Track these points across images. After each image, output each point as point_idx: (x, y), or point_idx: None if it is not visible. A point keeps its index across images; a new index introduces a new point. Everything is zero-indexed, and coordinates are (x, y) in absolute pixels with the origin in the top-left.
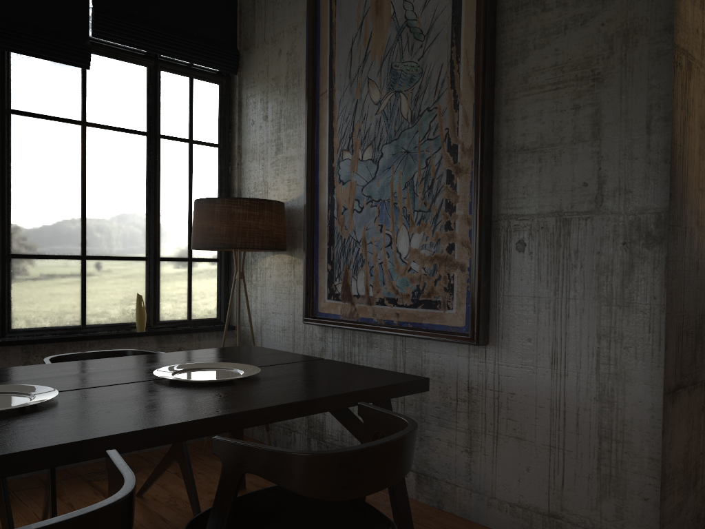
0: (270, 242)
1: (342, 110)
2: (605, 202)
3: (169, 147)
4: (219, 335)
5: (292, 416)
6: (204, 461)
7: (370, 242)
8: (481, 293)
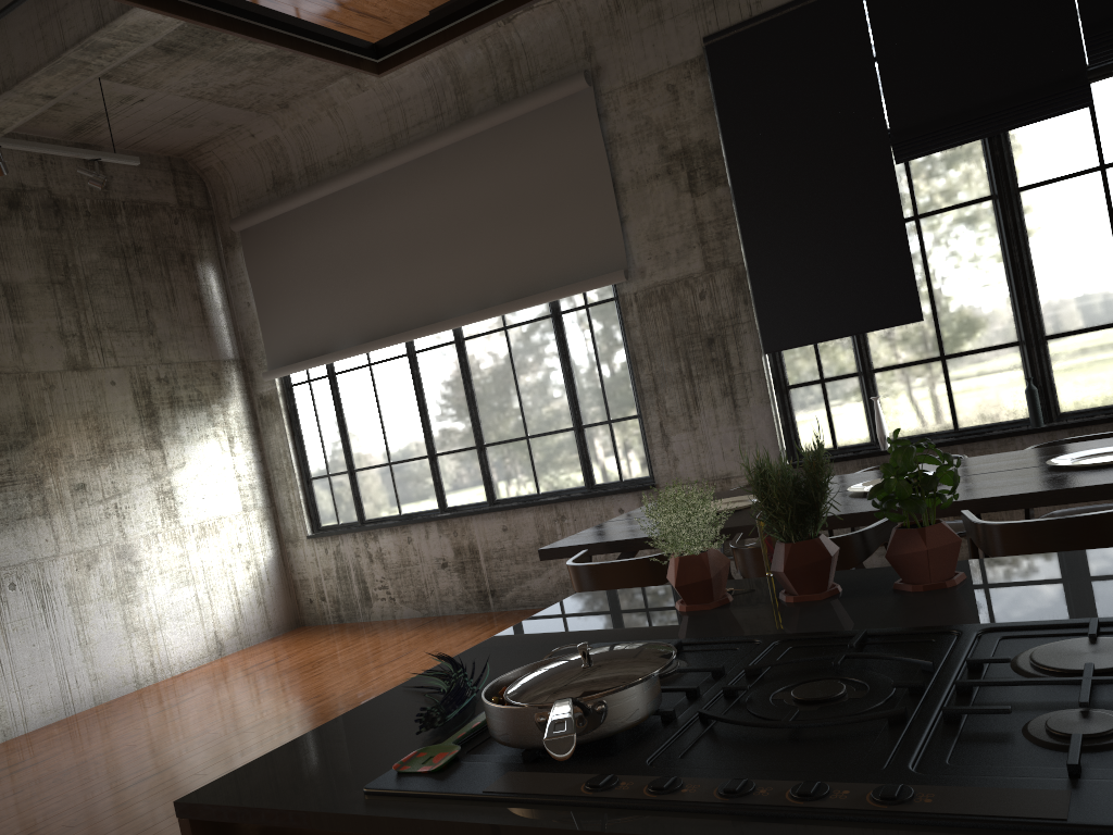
0: None
1: None
2: None
3: None
4: None
5: (1091, 499)
6: None
7: None
8: None
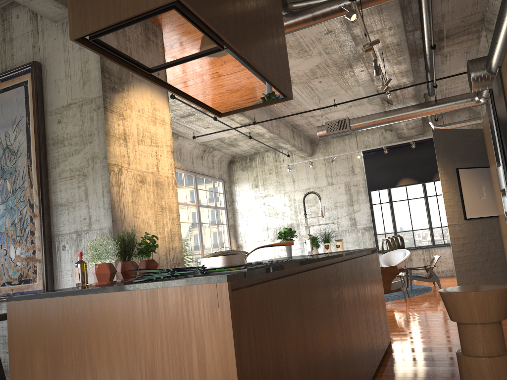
0: None
1: None
2: (92, 225)
3: None
4: None
5: None
6: None
7: None
8: (47, 271)
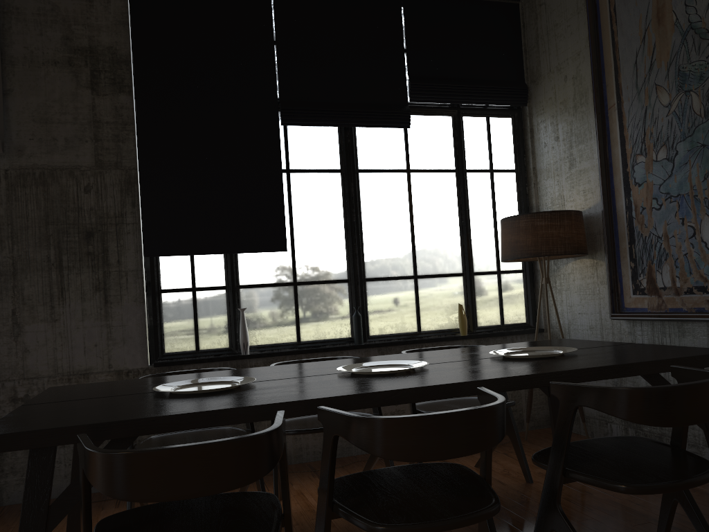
0: (572, 247)
1: (631, 118)
2: None
3: (473, 178)
4: (529, 337)
5: (610, 376)
6: (527, 446)
7: (672, 236)
8: None
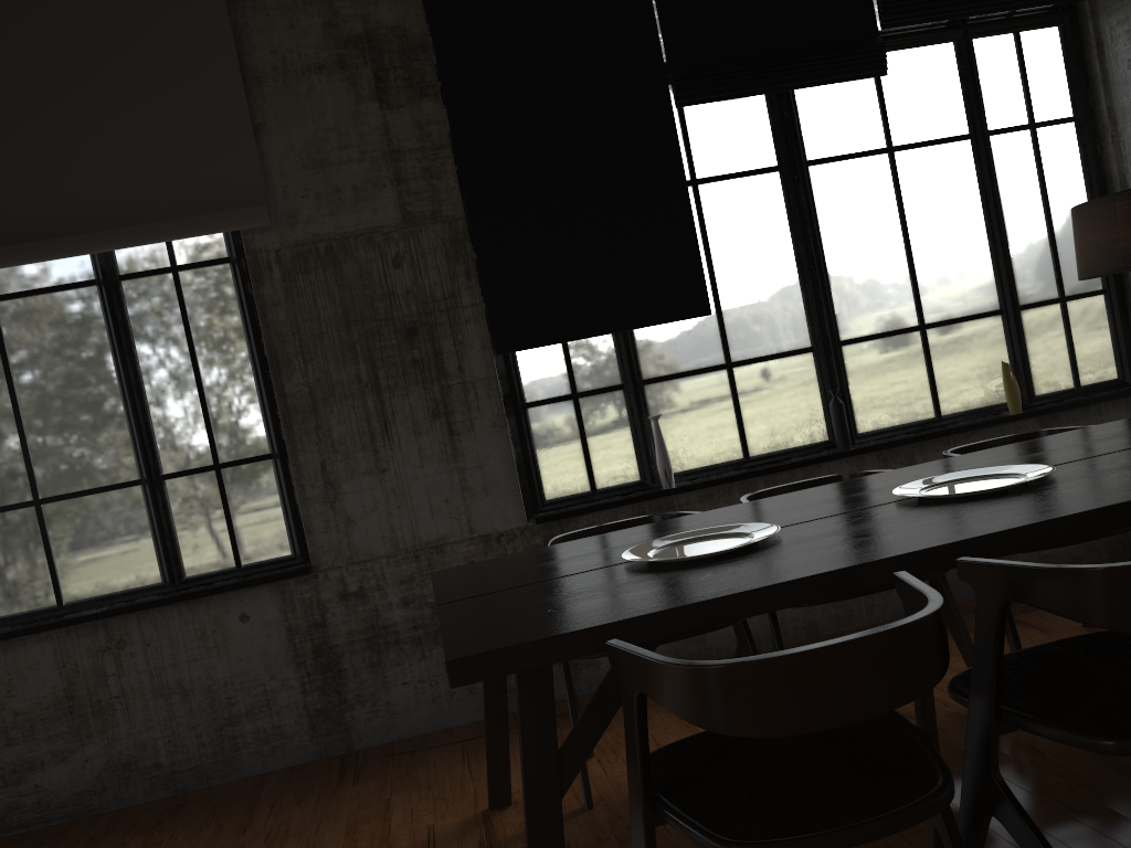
0: None
1: None
2: None
3: (1002, 144)
4: (1129, 402)
5: None
6: None
7: None
8: None
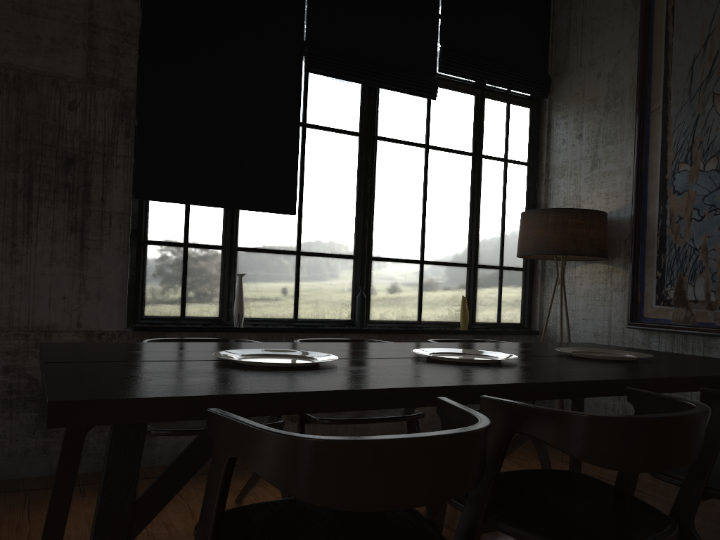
0: (599, 249)
1: (679, 124)
2: None
3: (488, 165)
4: (524, 338)
5: None
6: (523, 451)
7: (712, 249)
8: None
